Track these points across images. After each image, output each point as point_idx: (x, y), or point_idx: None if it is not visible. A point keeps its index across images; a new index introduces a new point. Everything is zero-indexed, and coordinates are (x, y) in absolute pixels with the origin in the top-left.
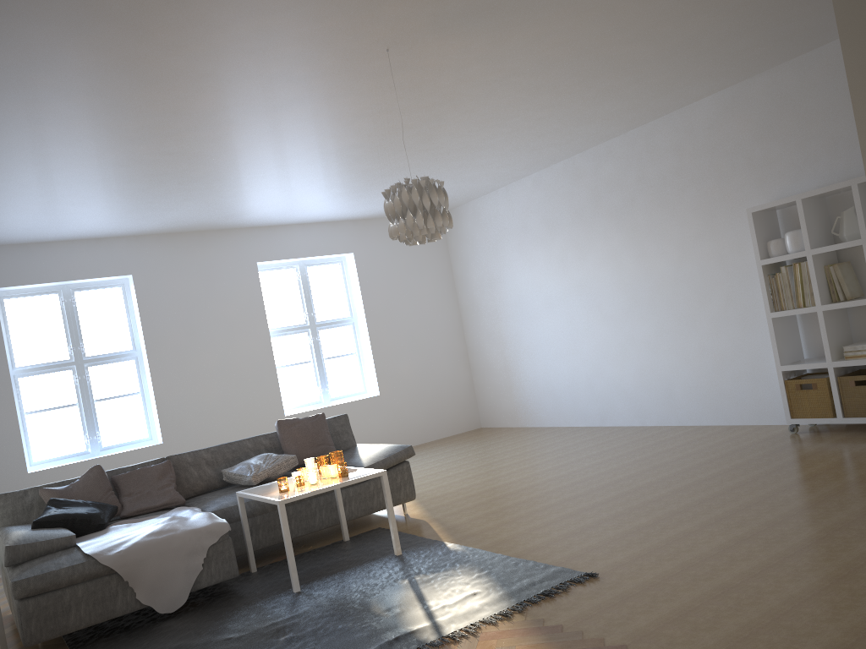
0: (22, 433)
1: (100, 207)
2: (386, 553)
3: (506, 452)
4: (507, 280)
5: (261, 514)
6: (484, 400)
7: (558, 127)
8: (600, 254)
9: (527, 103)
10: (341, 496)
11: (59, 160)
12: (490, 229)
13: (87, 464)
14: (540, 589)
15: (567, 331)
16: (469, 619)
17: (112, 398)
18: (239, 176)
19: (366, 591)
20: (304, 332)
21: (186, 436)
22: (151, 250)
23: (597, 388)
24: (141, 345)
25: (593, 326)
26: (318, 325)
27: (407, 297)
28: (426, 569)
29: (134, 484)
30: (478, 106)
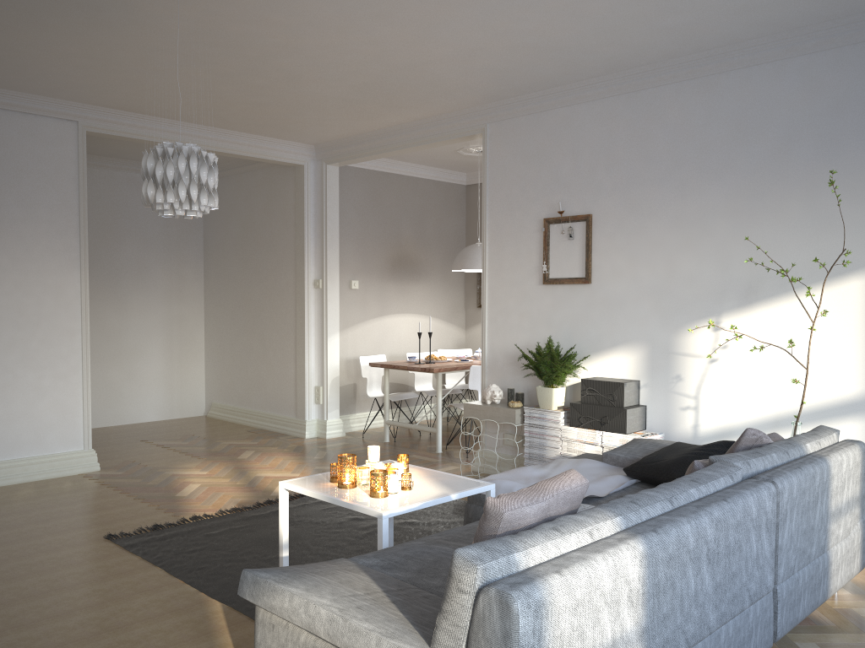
0: None
1: None
2: None
3: None
4: None
5: None
6: None
7: None
8: None
9: None
10: None
11: None
12: None
13: None
14: (157, 532)
15: None
16: (220, 519)
17: None
18: None
19: (309, 547)
20: None
21: None
22: None
23: None
24: None
25: None
26: None
27: None
28: (248, 562)
29: None
30: None
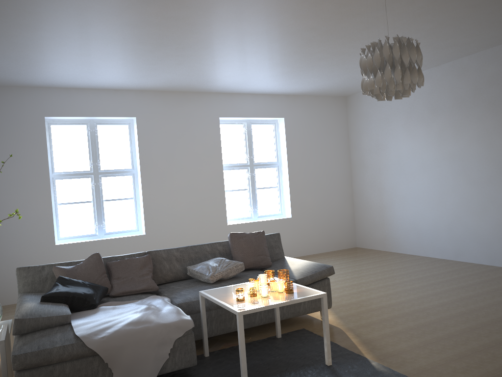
0: (54, 217)
1: (118, 63)
2: (317, 360)
3: (386, 272)
4: (391, 147)
5: (216, 309)
6: (361, 228)
7: (468, 28)
8: (474, 134)
9: (460, 0)
10: None
11: (89, 14)
12: (383, 109)
13: (94, 243)
14: None
15: (435, 188)
16: None
17: (115, 200)
18: (219, 47)
19: None
20: (245, 169)
21: (161, 231)
22: (150, 101)
23: (455, 232)
24: (137, 166)
25: (459, 187)
26: (255, 165)
27: (316, 152)
28: None
29: (122, 270)
30: None
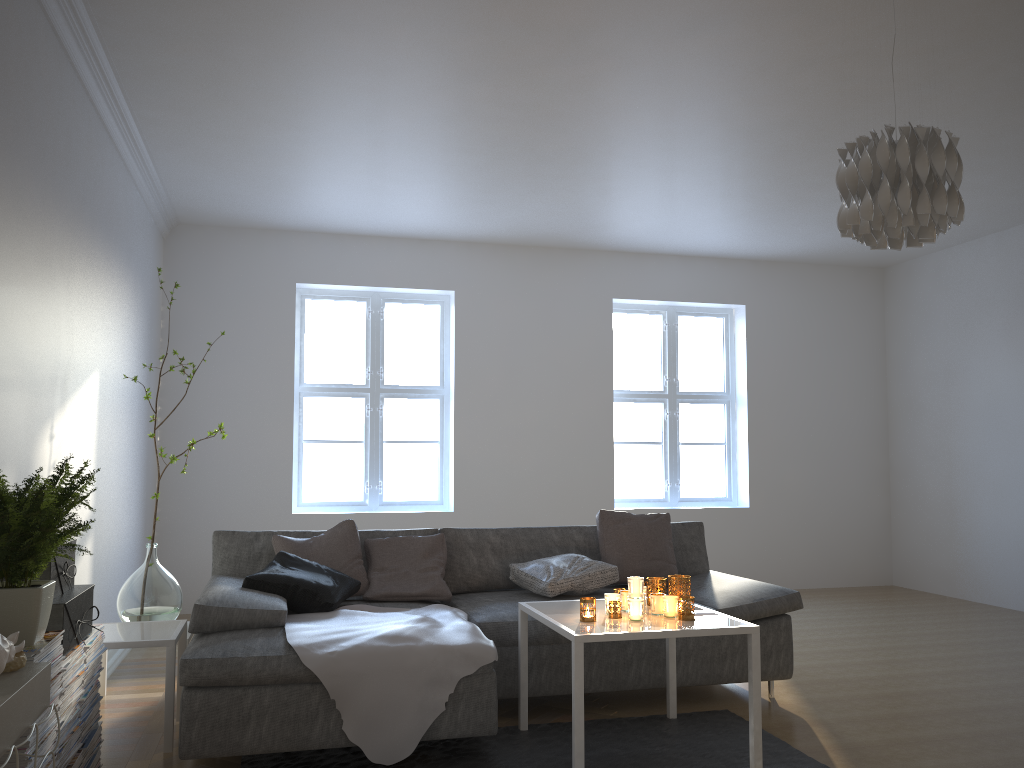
0: (296, 464)
1: (424, 189)
2: (735, 763)
3: (941, 634)
4: (976, 374)
5: (550, 644)
6: (903, 546)
7: None
8: None
9: None
10: (674, 646)
11: (373, 100)
12: (960, 295)
13: (360, 518)
14: None
15: None
16: None
17: (405, 442)
18: (607, 160)
19: None
20: (659, 402)
21: (483, 509)
22: (483, 263)
23: None
24: (450, 382)
25: None
26: (679, 396)
27: (811, 379)
28: None
29: (391, 557)
30: (1010, 60)
